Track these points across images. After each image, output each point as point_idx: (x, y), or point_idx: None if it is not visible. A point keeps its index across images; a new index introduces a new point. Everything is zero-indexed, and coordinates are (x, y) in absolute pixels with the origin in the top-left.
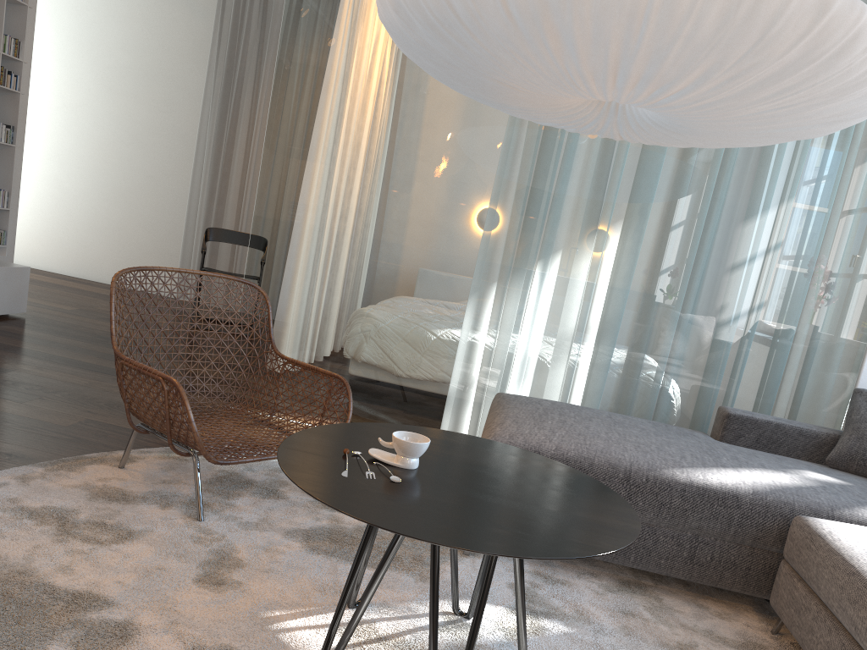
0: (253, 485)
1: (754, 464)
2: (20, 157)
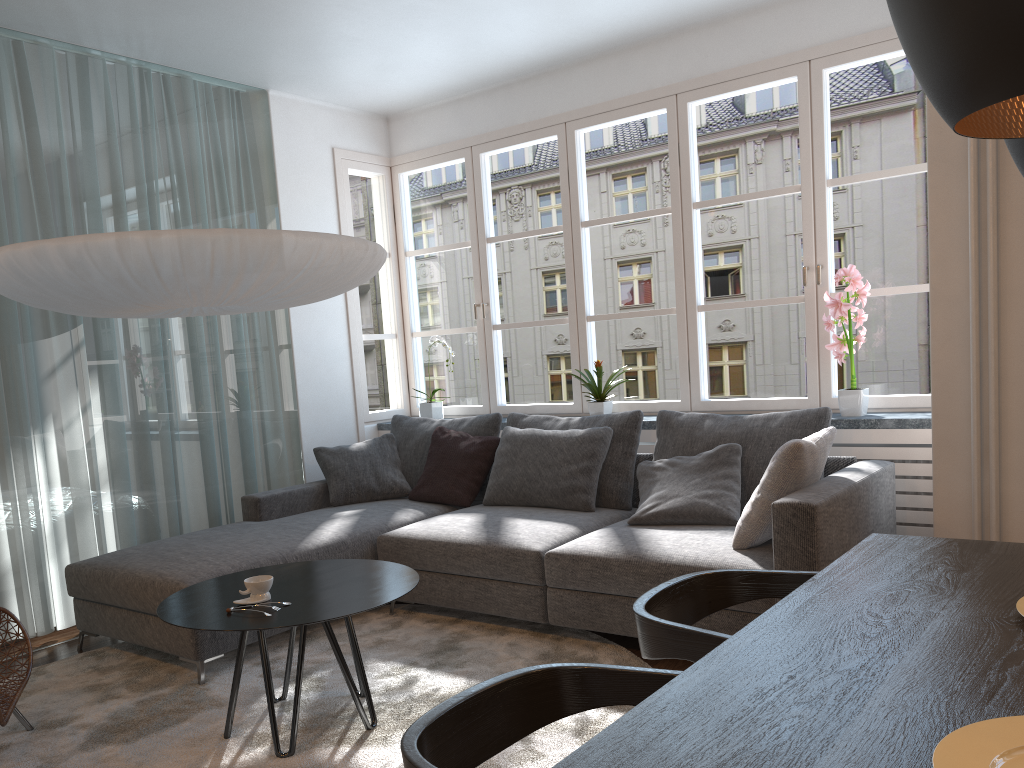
0: None
1: (316, 521)
2: None
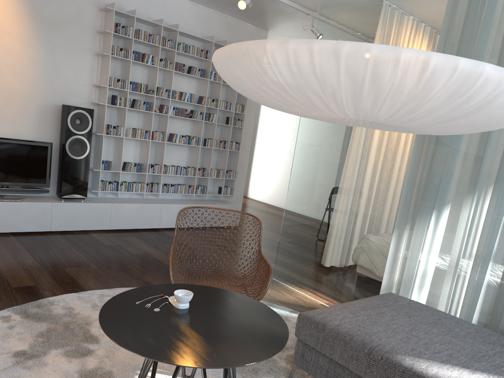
0: None
1: None
2: (248, 155)
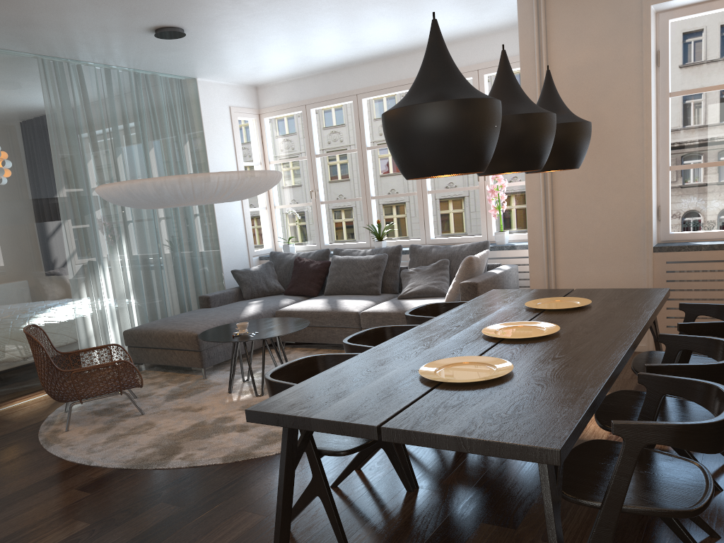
0: (110, 408)
1: (242, 306)
2: None
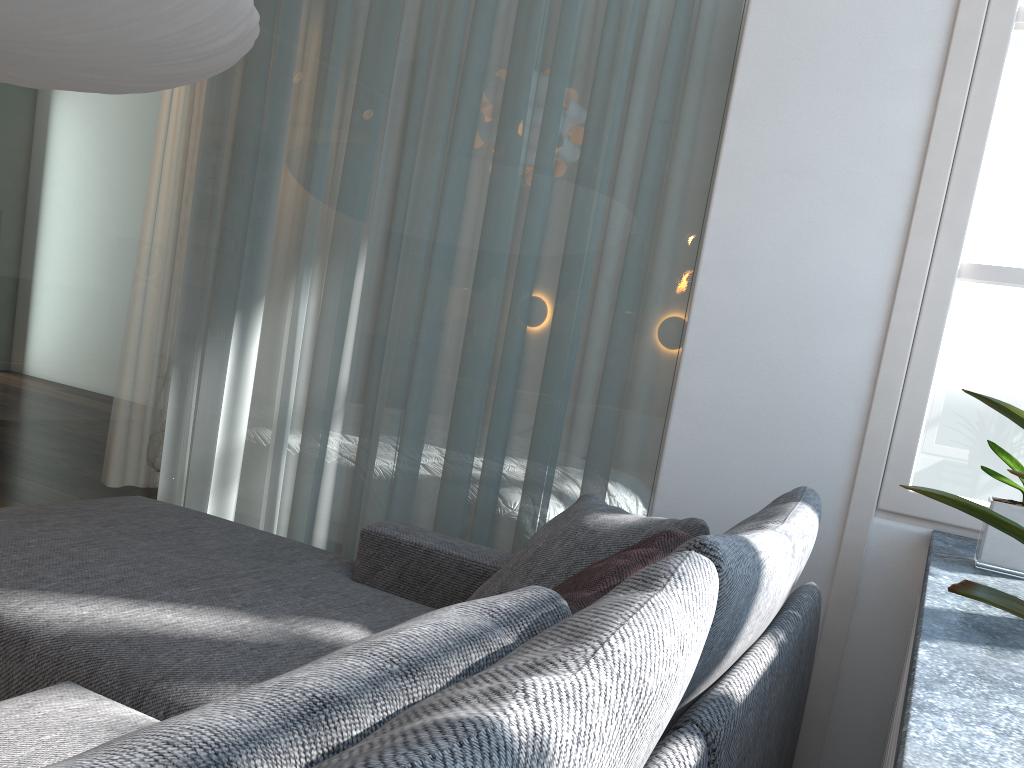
0: None
1: (239, 602)
2: None
